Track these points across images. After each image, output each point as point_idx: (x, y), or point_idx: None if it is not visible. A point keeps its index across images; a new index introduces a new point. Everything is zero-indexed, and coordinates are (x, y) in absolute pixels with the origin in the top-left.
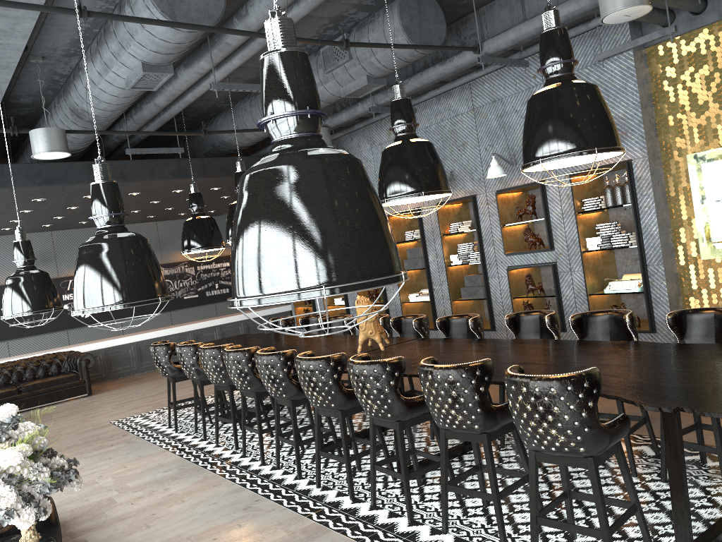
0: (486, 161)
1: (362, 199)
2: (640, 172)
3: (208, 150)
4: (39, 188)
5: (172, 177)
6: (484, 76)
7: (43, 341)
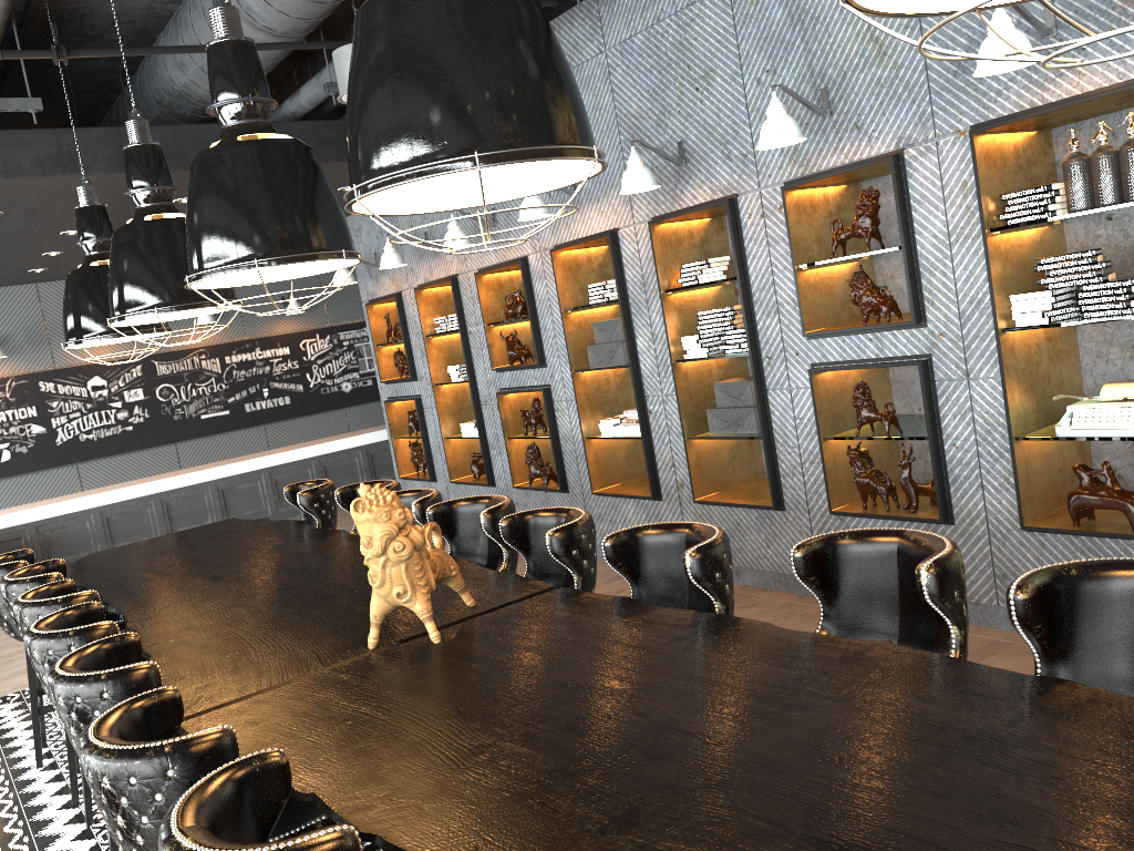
0: (760, 111)
1: None
2: None
3: (155, 115)
4: None
5: (40, 172)
6: None
7: None
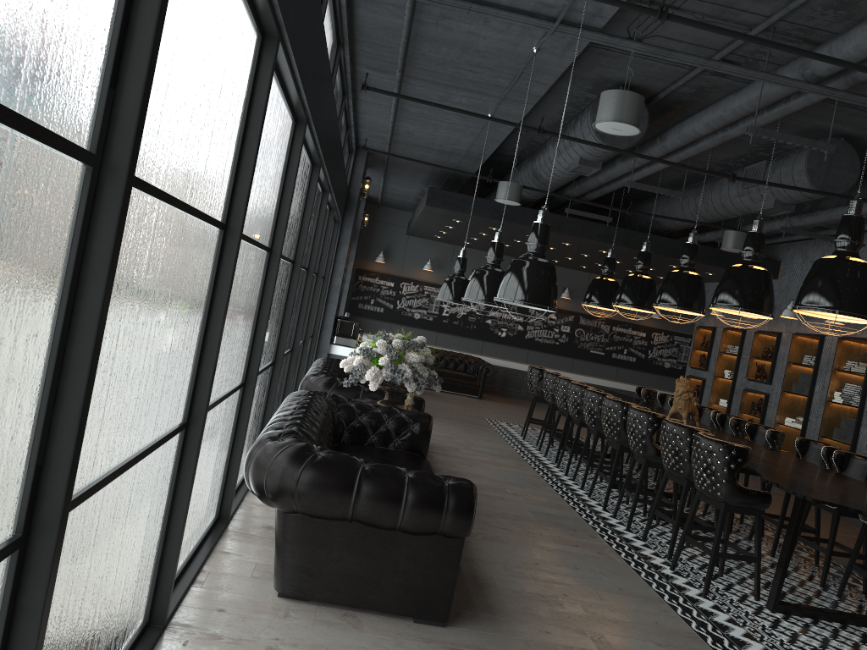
0: None
1: (542, 278)
2: None
3: (642, 223)
4: (495, 221)
5: (597, 239)
6: None
7: (462, 343)
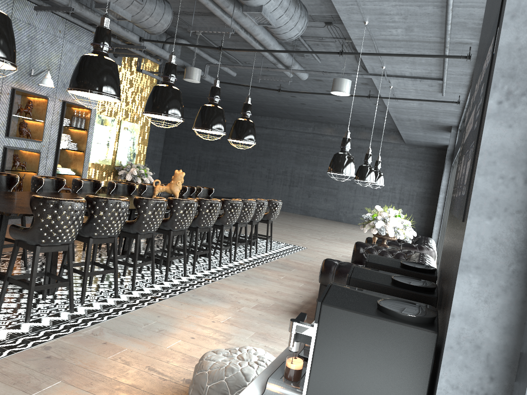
0: None
1: None
2: (92, 116)
3: None
4: None
5: None
6: (27, 1)
7: None
